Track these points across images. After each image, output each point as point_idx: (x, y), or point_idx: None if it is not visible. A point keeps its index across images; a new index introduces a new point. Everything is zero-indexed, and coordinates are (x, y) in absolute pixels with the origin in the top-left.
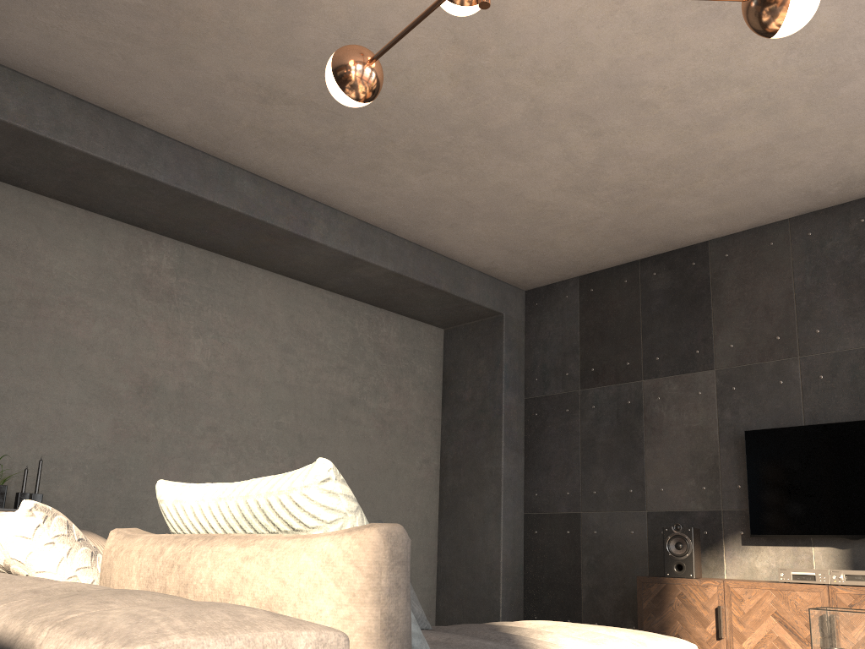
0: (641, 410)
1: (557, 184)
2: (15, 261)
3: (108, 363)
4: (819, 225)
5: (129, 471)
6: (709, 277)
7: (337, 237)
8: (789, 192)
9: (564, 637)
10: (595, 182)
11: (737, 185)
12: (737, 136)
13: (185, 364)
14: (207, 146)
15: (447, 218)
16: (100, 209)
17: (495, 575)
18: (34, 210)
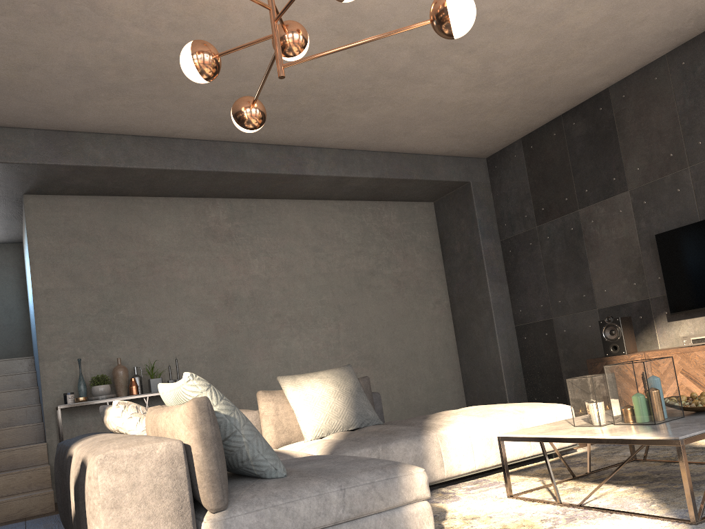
0: (581, 233)
1: (463, 88)
2: (133, 242)
3: (202, 290)
4: (689, 54)
5: (232, 354)
6: (613, 117)
7: (325, 167)
8: (652, 38)
9: (462, 416)
10: (490, 78)
11: (604, 47)
12: (579, 18)
13: (250, 278)
14: (221, 137)
15: (398, 131)
16: (172, 194)
17: (499, 374)
18: (135, 207)
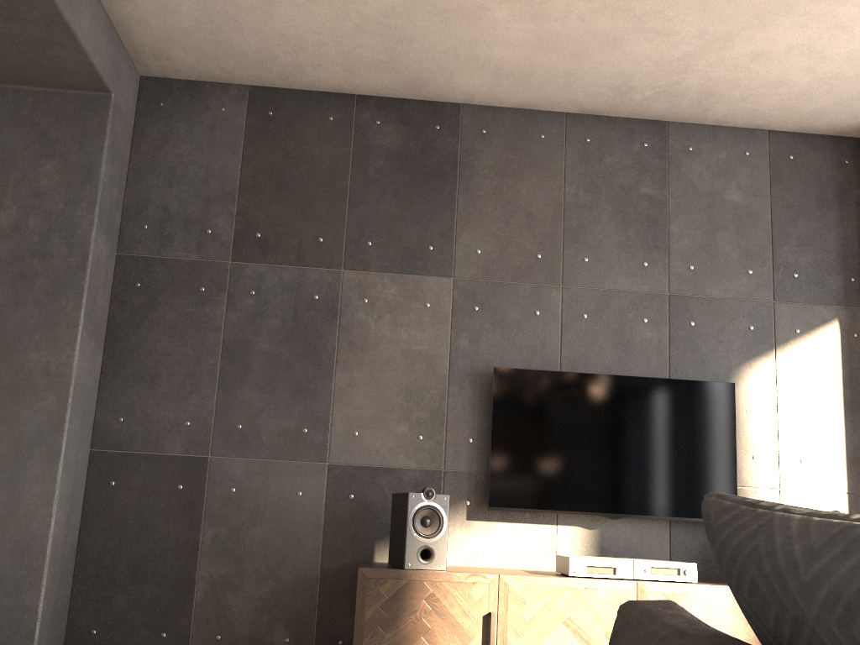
0: (336, 313)
1: None
2: None
3: None
4: (600, 133)
5: None
6: (457, 152)
7: None
8: (612, 73)
9: None
10: None
11: (587, 29)
12: None
13: None
14: None
15: None
16: None
17: (33, 562)
18: None
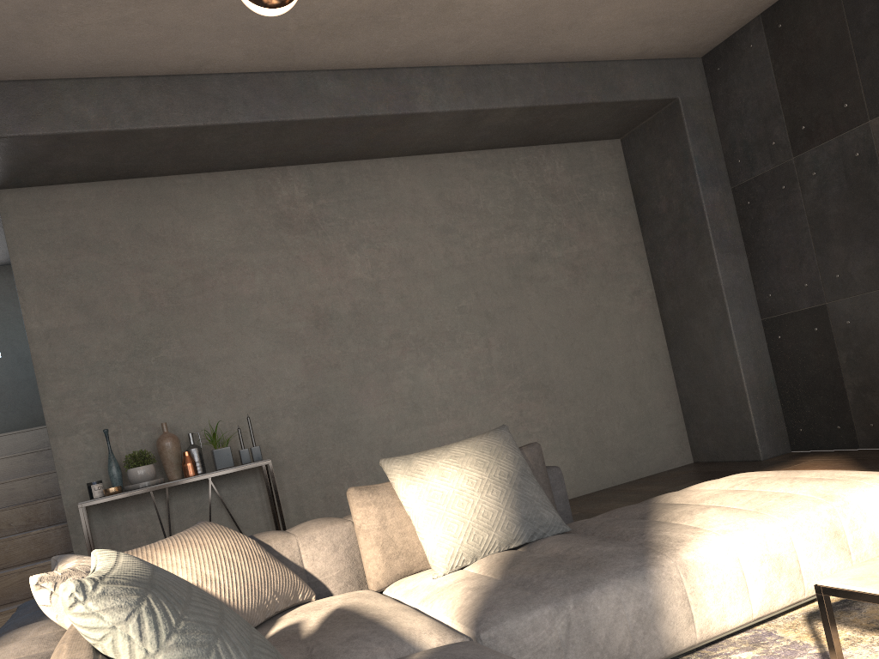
0: (875, 159)
1: None
2: (168, 247)
3: (280, 309)
4: None
5: (332, 400)
6: None
7: (447, 98)
8: None
9: (716, 515)
10: None
11: None
12: None
13: (350, 284)
14: (276, 65)
15: (559, 22)
16: (219, 167)
17: (740, 396)
18: (166, 193)
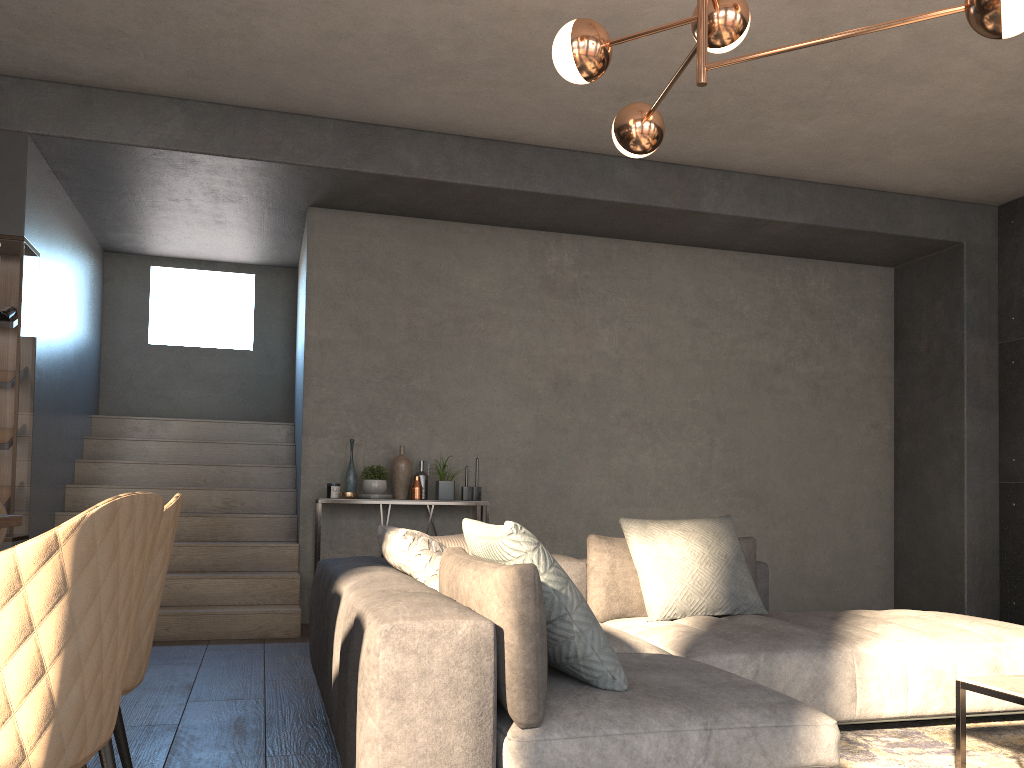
0: None
1: (983, 94)
2: (440, 287)
3: (525, 365)
4: None
5: (553, 461)
6: None
7: (732, 202)
8: None
9: (896, 628)
10: None
11: None
12: None
13: (594, 355)
14: (583, 146)
15: (858, 154)
16: (502, 223)
17: (958, 555)
18: (449, 237)
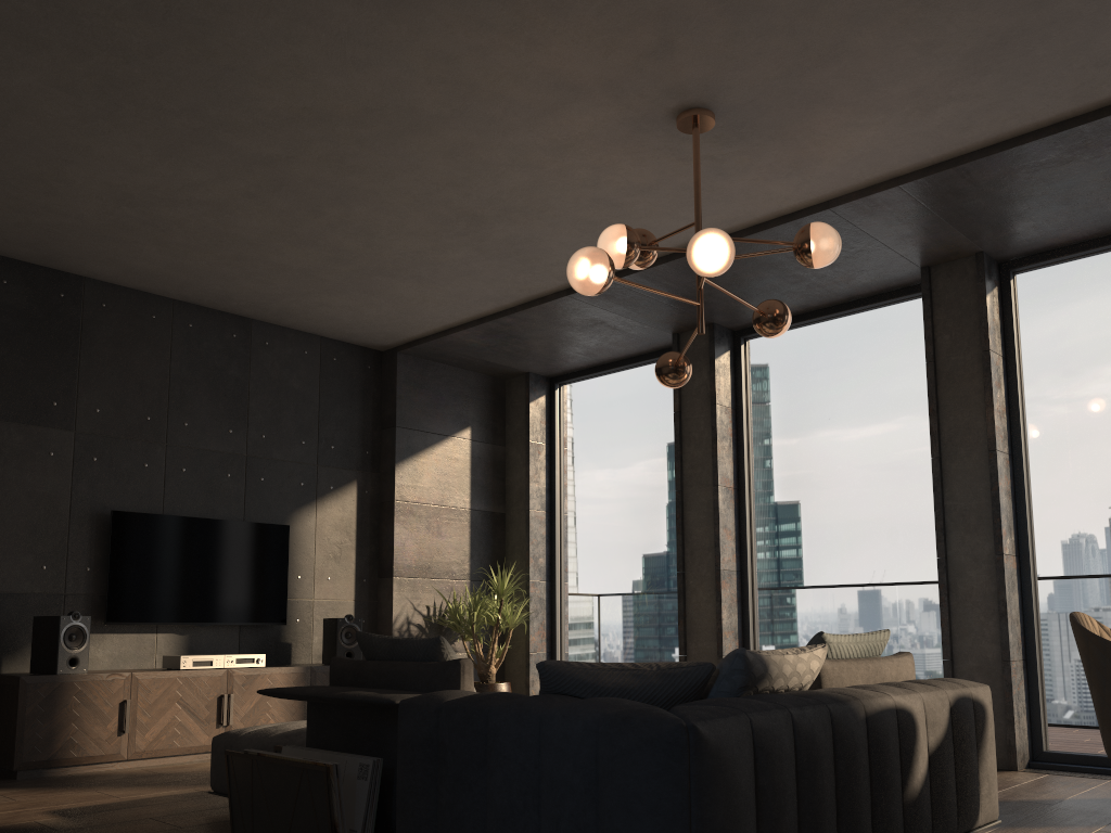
0: None
1: (123, 184)
2: None
3: None
4: (200, 321)
5: None
6: (80, 321)
7: None
8: (220, 289)
9: None
10: (151, 204)
11: (212, 269)
12: (293, 255)
13: None
14: None
15: None
16: None
17: None
18: None
